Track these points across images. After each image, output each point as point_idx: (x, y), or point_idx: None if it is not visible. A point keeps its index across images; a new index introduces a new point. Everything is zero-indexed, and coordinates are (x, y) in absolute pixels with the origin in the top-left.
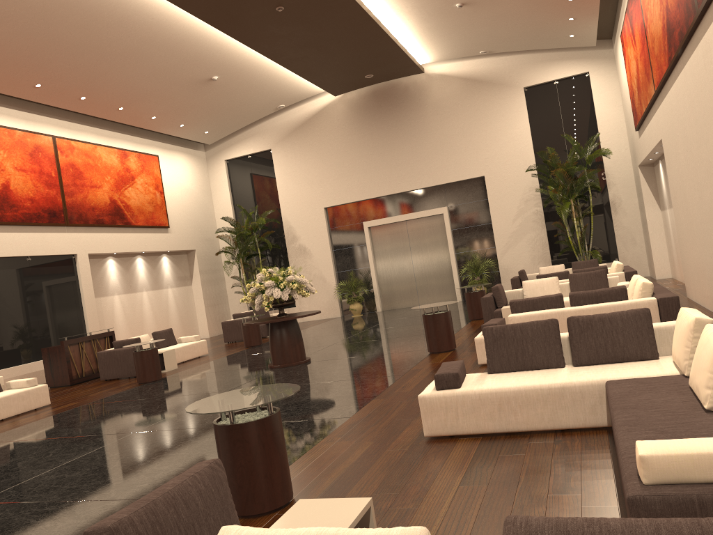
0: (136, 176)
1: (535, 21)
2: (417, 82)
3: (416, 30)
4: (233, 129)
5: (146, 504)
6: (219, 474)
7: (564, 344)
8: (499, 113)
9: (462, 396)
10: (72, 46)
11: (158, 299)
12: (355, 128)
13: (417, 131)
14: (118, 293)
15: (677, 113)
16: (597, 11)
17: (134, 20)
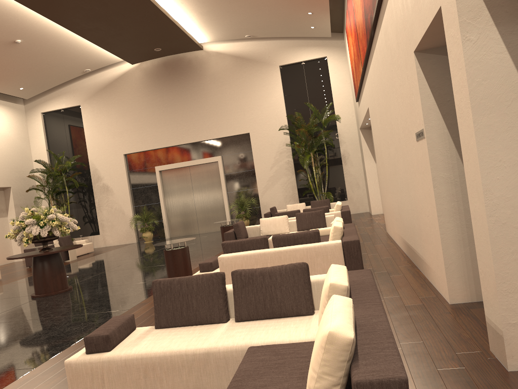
0: None
1: (283, 13)
2: (198, 57)
3: (191, 14)
4: (47, 87)
5: None
6: None
7: (231, 297)
8: (261, 84)
9: (108, 361)
10: None
11: None
12: (149, 91)
13: (198, 95)
14: None
15: (374, 85)
16: (328, 8)
17: None
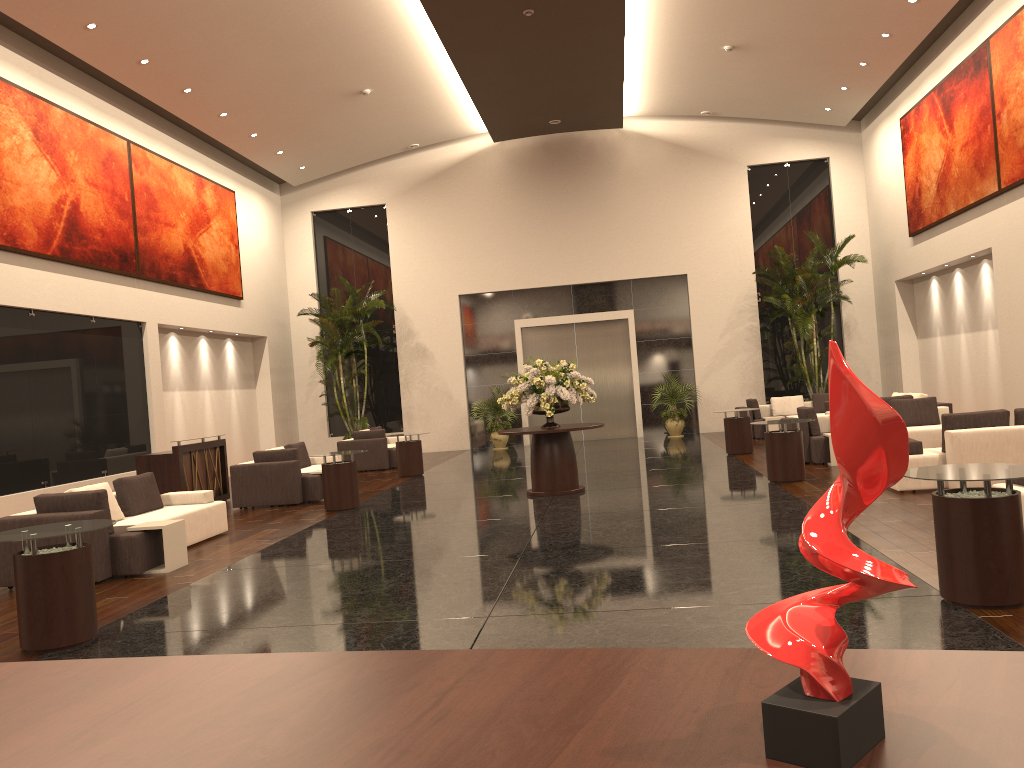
0: (212, 218)
1: (799, 84)
2: (607, 139)
3: (650, 71)
4: (337, 168)
5: None
6: None
7: None
8: (713, 194)
9: None
10: (228, 12)
11: (220, 403)
12: (514, 190)
13: (601, 204)
14: (179, 389)
15: None
16: (881, 84)
17: None
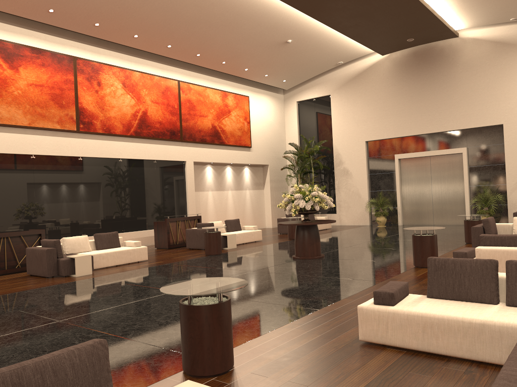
0: (232, 110)
1: None
2: (452, 45)
3: (451, 2)
4: (304, 79)
5: (15, 368)
6: (99, 352)
7: (501, 283)
8: None
9: (393, 313)
10: (189, 19)
11: (238, 197)
12: (396, 81)
13: (447, 84)
14: (211, 190)
15: None
16: None
17: None
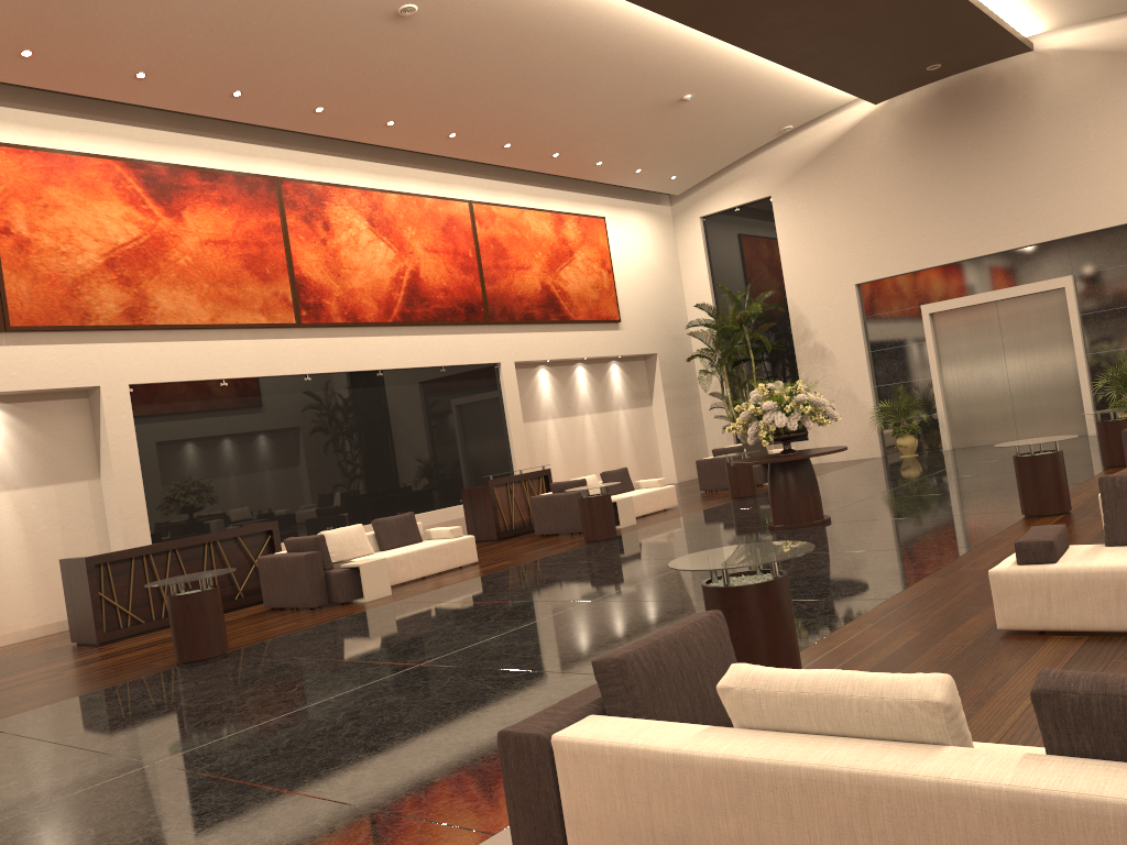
0: (575, 250)
1: None
2: (1020, 67)
3: None
4: (713, 169)
5: (649, 643)
6: (721, 626)
7: None
8: None
9: (1058, 574)
10: (495, 77)
11: (605, 425)
12: (909, 153)
13: (1018, 150)
14: (553, 417)
15: None
16: None
17: (577, 31)
